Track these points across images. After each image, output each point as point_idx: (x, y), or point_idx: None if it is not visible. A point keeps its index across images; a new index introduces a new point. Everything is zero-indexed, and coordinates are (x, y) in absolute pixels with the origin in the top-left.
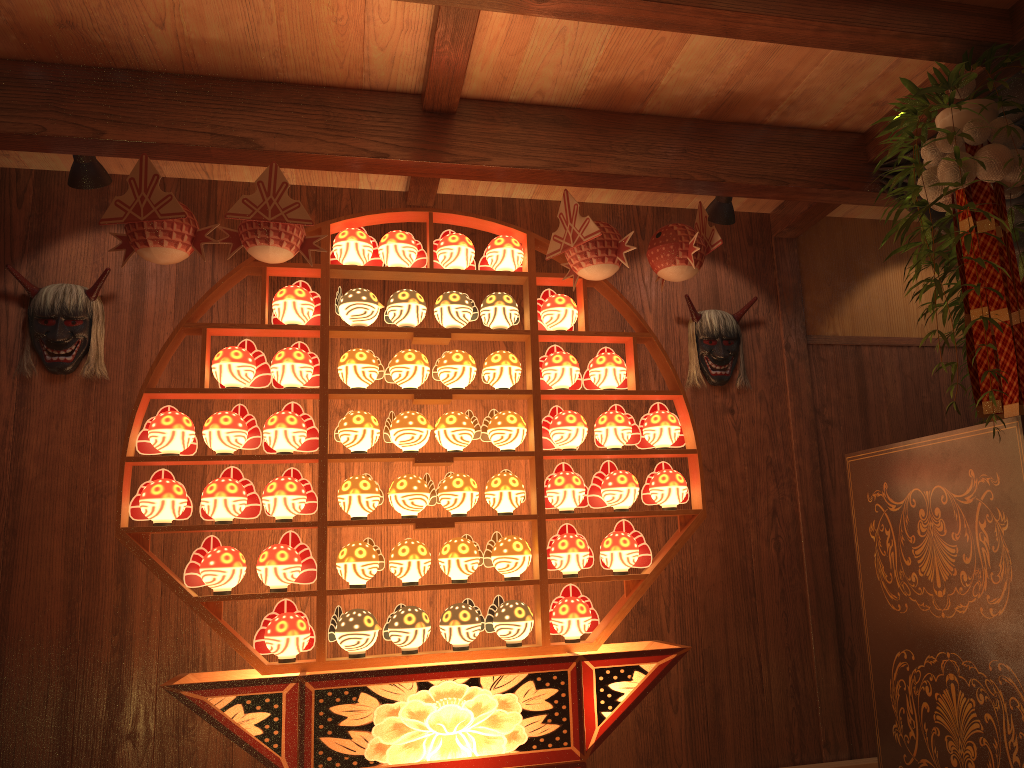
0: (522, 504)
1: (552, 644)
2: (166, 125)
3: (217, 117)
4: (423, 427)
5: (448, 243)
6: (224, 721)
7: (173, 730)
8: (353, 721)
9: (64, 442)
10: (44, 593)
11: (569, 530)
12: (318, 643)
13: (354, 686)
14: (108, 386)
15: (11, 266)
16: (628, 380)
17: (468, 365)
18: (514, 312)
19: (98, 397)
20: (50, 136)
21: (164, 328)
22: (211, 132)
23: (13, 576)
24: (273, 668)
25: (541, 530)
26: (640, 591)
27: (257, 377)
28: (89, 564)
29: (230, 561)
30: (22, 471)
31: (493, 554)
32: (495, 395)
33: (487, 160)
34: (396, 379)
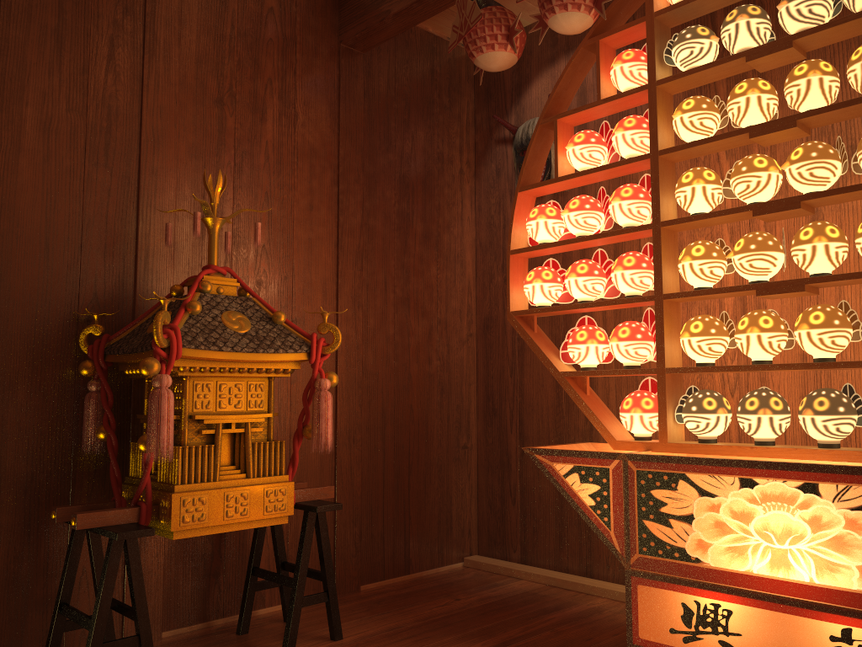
0: None
1: None
2: None
3: None
4: (760, 171)
5: None
6: (565, 487)
7: None
8: (673, 509)
9: None
10: (541, 371)
11: None
12: (659, 423)
13: (672, 472)
14: (568, 197)
15: (495, 115)
16: None
17: (815, 76)
18: None
19: (562, 207)
20: None
21: None
22: None
23: (523, 357)
24: (622, 444)
25: None
26: None
27: (611, 156)
28: None
29: (583, 339)
30: None
31: None
32: (860, 106)
33: None
34: (732, 120)
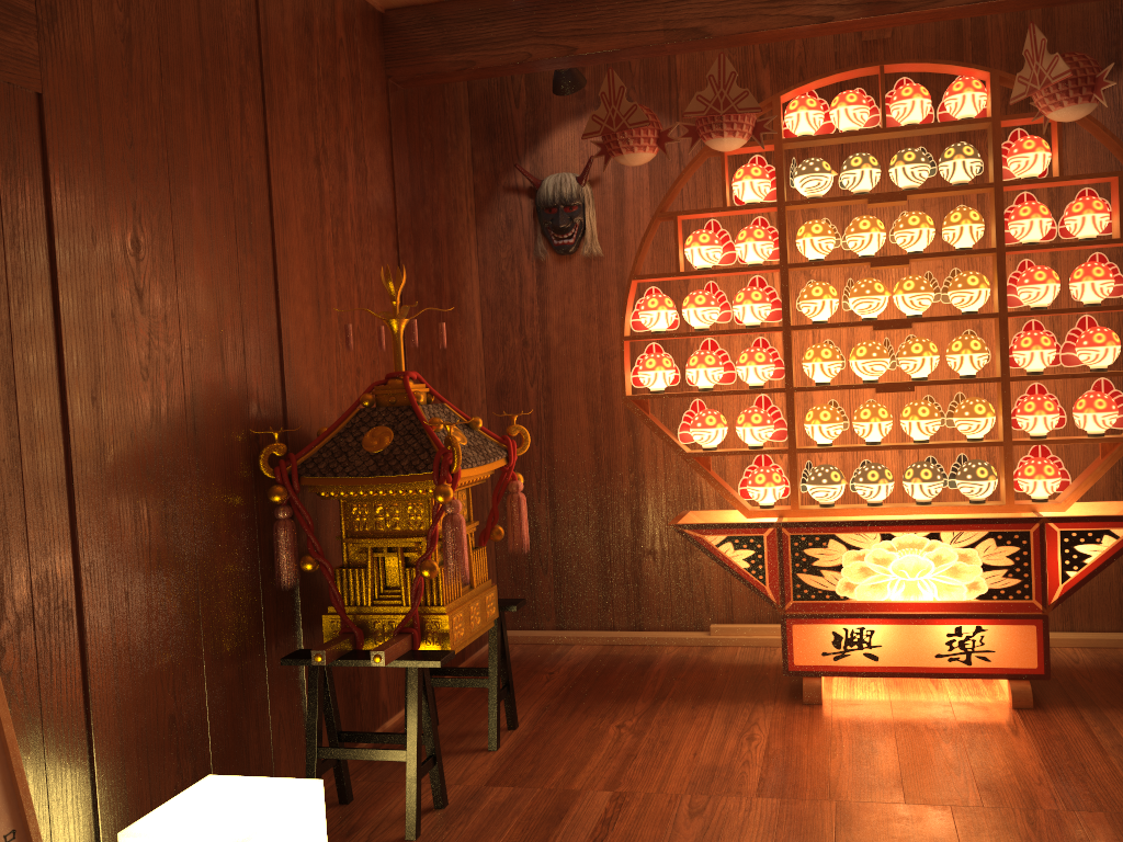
0: (994, 354)
1: (1017, 503)
2: (625, 30)
3: (667, 12)
4: (880, 295)
5: (901, 98)
6: (718, 555)
7: (682, 550)
8: (824, 562)
9: (575, 314)
10: (576, 438)
11: (1038, 390)
12: (791, 494)
13: (823, 534)
14: (603, 262)
15: (518, 165)
16: (1112, 225)
17: (925, 228)
18: (975, 164)
19: (596, 273)
20: (535, 61)
21: (642, 204)
22: (664, 29)
23: (552, 425)
24: (755, 513)
25: (1005, 393)
26: (1117, 454)
27: (724, 255)
28: (605, 415)
29: (713, 423)
30: (548, 340)
31: (954, 416)
32: (955, 256)
33: (939, 1)
34: (852, 248)
